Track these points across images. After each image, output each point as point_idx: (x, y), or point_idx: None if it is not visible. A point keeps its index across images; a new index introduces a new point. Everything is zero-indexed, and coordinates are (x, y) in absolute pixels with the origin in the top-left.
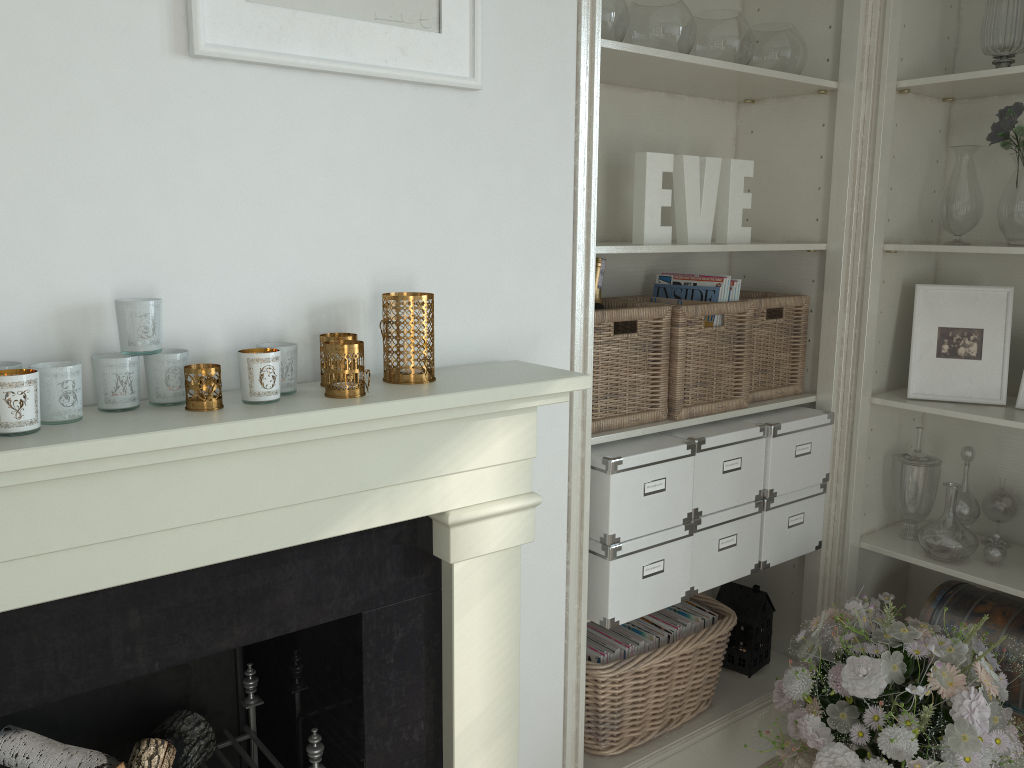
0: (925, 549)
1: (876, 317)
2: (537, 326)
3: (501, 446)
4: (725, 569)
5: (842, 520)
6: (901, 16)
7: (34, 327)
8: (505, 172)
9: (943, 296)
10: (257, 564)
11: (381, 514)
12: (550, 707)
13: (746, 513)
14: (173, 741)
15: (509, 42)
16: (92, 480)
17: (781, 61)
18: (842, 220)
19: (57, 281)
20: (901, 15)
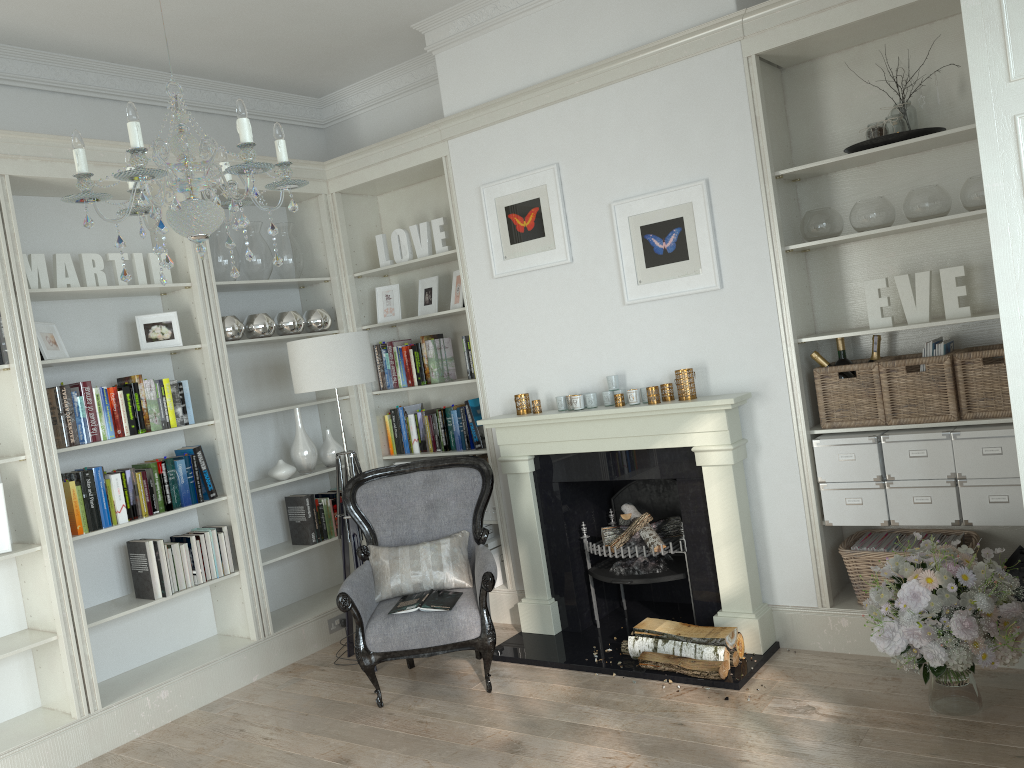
0: None
1: None
2: (766, 377)
3: (710, 424)
4: (923, 516)
5: None
6: None
7: (598, 383)
8: (740, 316)
9: None
10: (640, 454)
11: (668, 443)
12: (801, 556)
13: (937, 485)
14: (664, 520)
15: (734, 266)
16: (589, 422)
17: (968, 202)
18: None
19: (602, 371)
20: None
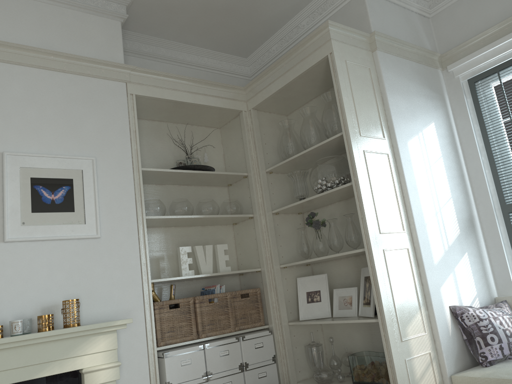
0: (315, 380)
1: (283, 291)
2: (129, 307)
3: (102, 345)
4: None
5: (288, 374)
6: (268, 191)
7: None
8: (112, 260)
9: (306, 280)
10: None
11: (57, 369)
12: None
13: (235, 372)
14: None
15: (111, 222)
16: None
17: (231, 211)
18: (263, 259)
19: None
20: (268, 191)
